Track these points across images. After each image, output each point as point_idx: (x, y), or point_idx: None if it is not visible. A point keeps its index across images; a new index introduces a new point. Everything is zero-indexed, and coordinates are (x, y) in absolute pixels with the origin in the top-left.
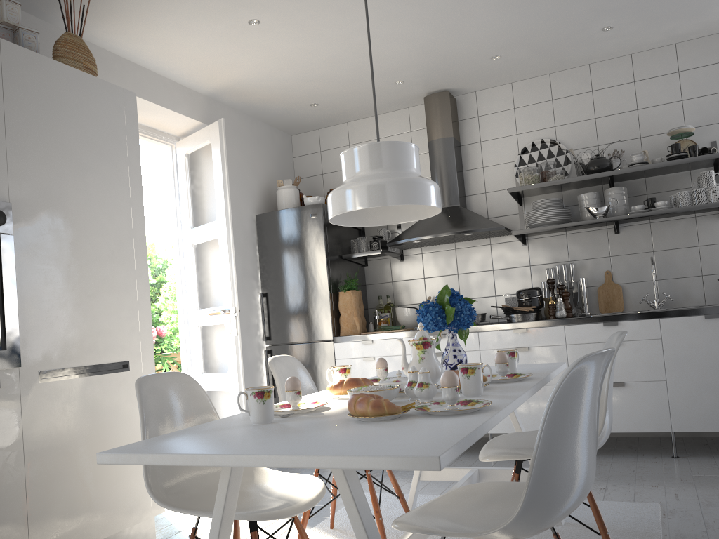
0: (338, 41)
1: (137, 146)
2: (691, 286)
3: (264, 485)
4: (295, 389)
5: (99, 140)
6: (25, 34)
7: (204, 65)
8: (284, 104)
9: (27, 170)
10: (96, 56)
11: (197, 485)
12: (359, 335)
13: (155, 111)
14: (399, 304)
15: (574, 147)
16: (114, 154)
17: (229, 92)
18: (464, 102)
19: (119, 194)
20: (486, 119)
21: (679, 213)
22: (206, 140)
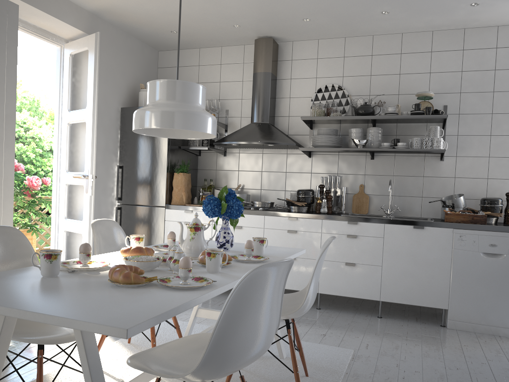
0: None
1: (15, 46)
2: (414, 203)
3: None
4: (85, 252)
5: None
6: None
7: None
8: (151, 27)
9: None
10: None
11: None
12: (183, 206)
13: (46, 18)
14: (218, 187)
15: (353, 94)
16: None
17: (108, 12)
18: (283, 48)
19: None
20: (297, 63)
21: (414, 152)
22: (85, 47)
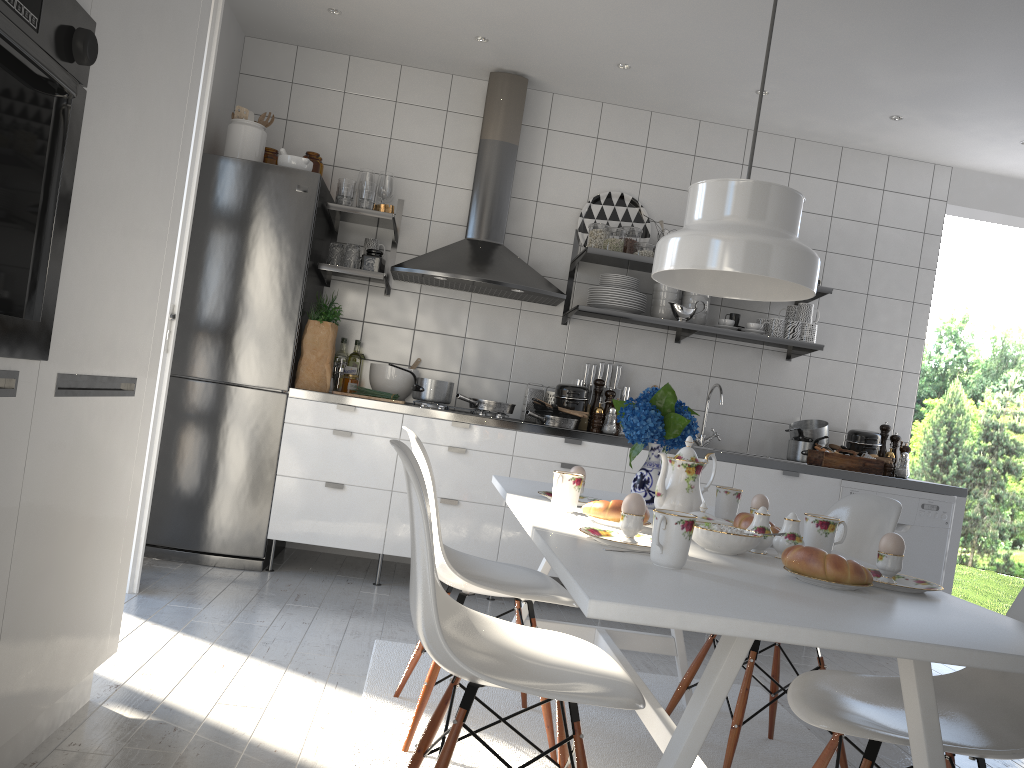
0: None
1: None
2: (738, 428)
3: (504, 643)
4: (643, 513)
5: None
6: None
7: None
8: None
9: None
10: None
11: None
12: (334, 395)
13: None
14: (366, 358)
15: (657, 219)
16: None
17: None
18: (534, 102)
19: (183, 67)
20: (558, 138)
21: (755, 341)
22: None
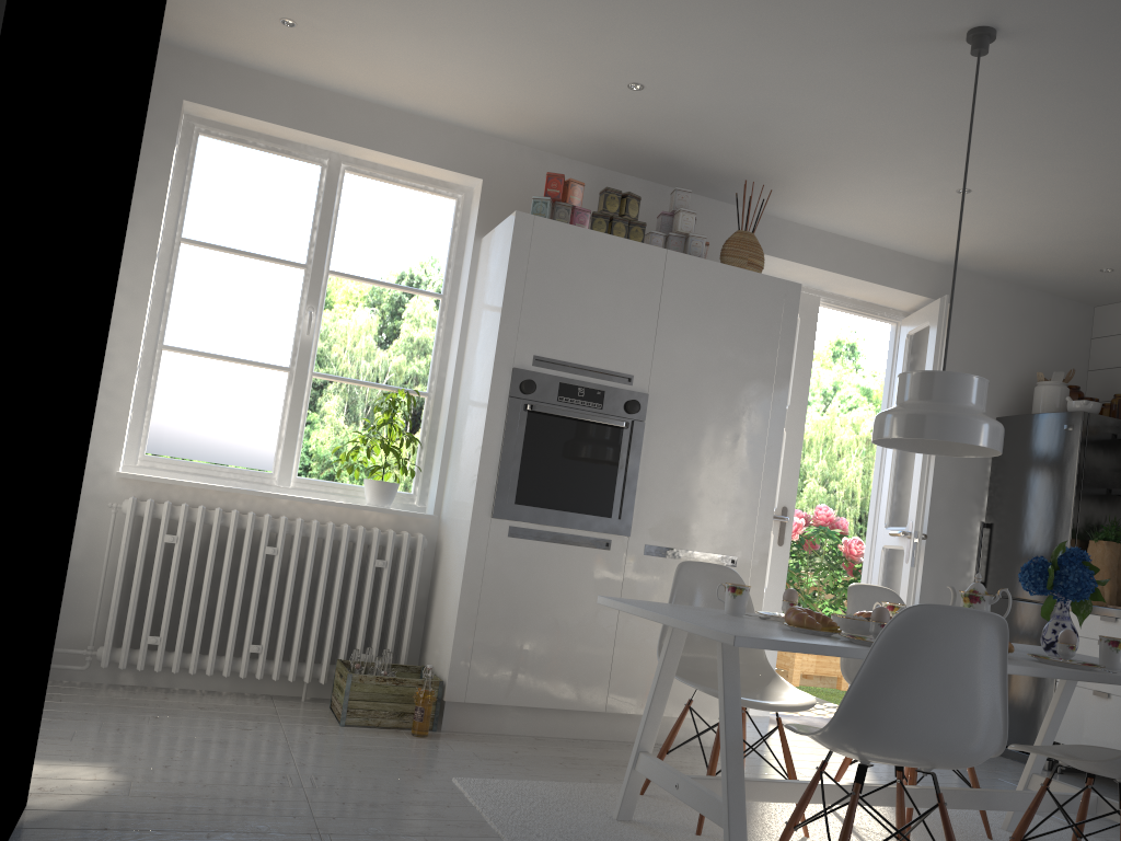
0: (1093, 200)
1: (791, 339)
2: None
3: (769, 691)
4: (788, 599)
5: (747, 335)
6: (693, 241)
7: (924, 234)
8: (1057, 270)
9: (668, 365)
10: (795, 235)
11: (712, 670)
12: (1099, 607)
13: (866, 287)
14: None
15: None
16: (761, 348)
17: (970, 260)
18: None
19: (760, 389)
20: None
21: None
22: (926, 321)
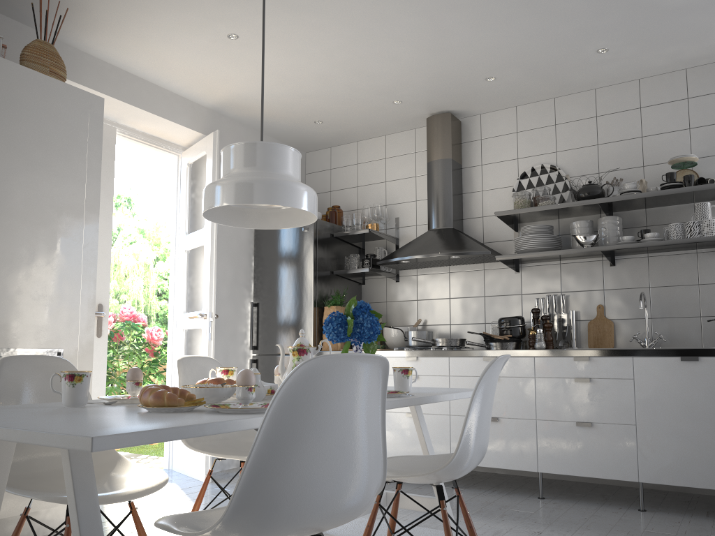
0: (321, 57)
1: (99, 147)
2: (688, 327)
3: (117, 475)
4: (133, 379)
5: (56, 139)
6: None
7: (199, 78)
8: (288, 120)
9: None
10: (92, 66)
11: (51, 467)
12: (336, 351)
13: (154, 121)
14: (391, 325)
15: (574, 174)
16: (71, 153)
17: (231, 107)
18: (468, 125)
19: (73, 191)
20: (489, 142)
21: (676, 248)
22: (203, 151)
